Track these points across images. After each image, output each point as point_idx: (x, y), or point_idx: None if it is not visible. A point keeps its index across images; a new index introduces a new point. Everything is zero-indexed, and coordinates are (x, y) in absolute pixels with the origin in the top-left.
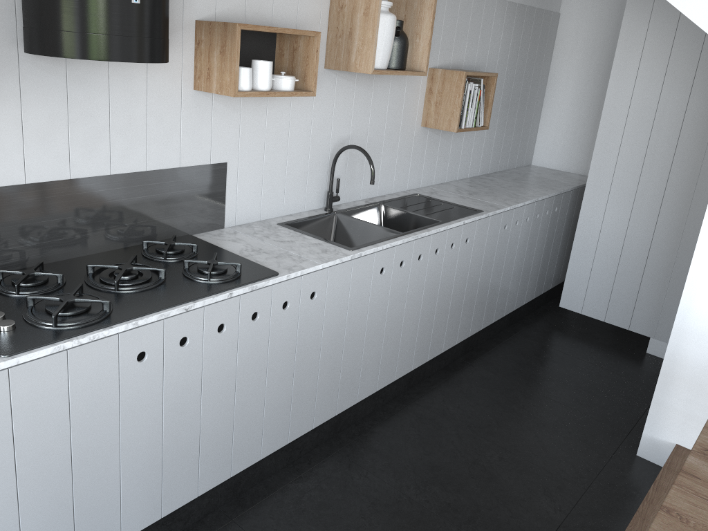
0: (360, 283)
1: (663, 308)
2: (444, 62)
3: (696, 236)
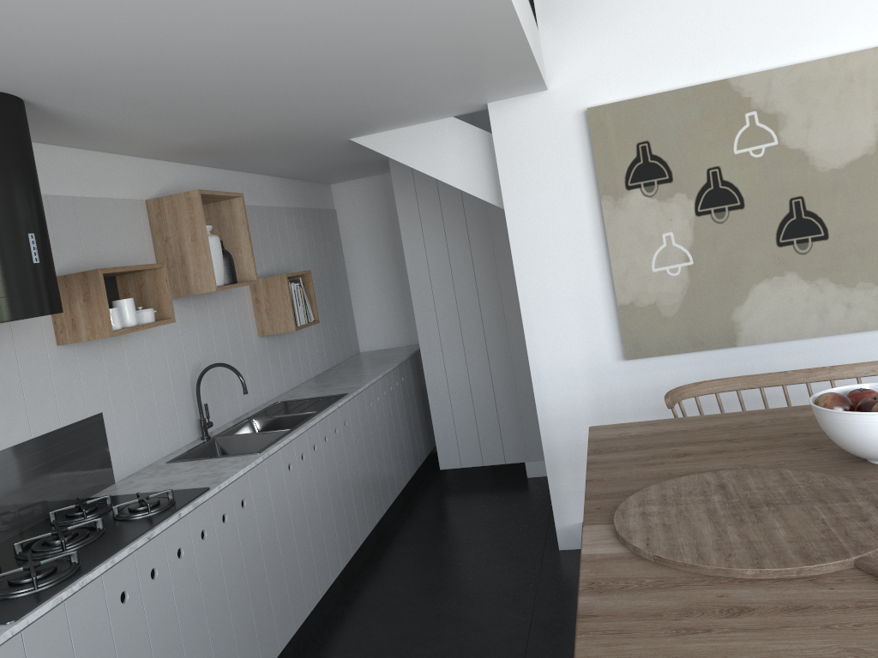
0: (276, 482)
1: (524, 431)
2: (259, 272)
3: (522, 358)
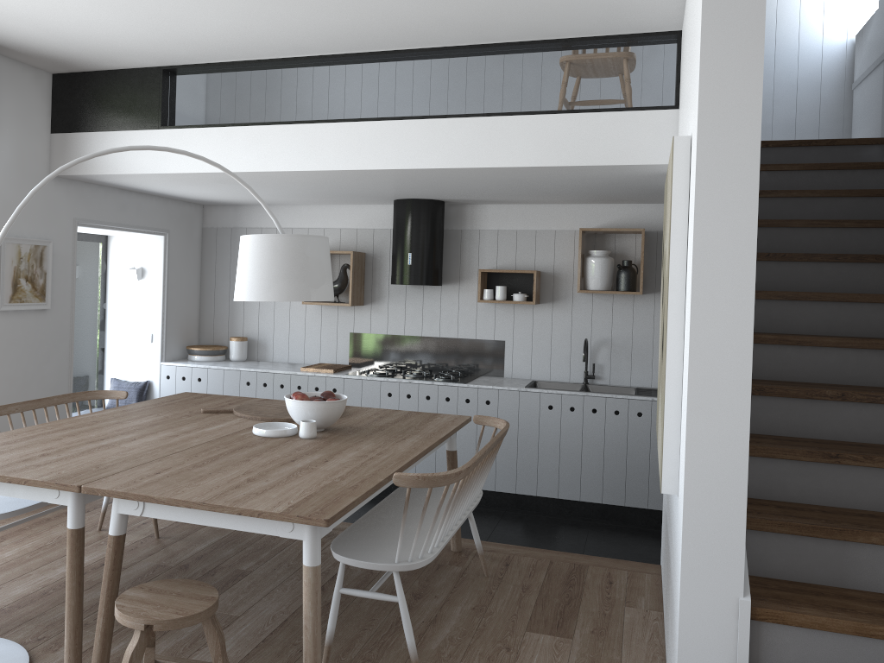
0: (528, 408)
1: None
2: None
3: None
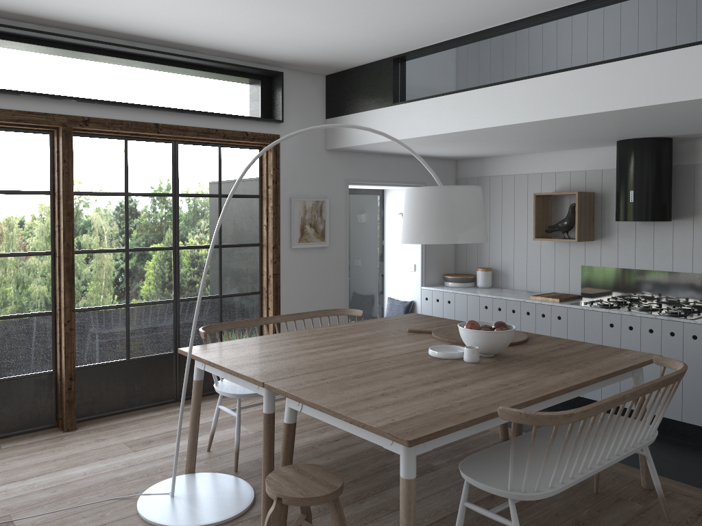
0: None
1: None
2: None
3: None
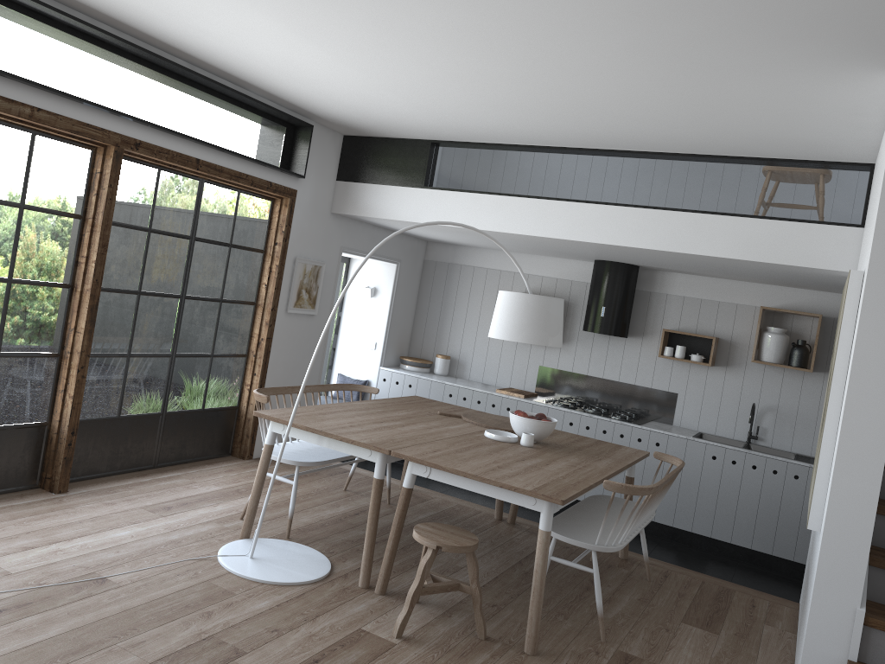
0: (693, 455)
1: None
2: None
3: None
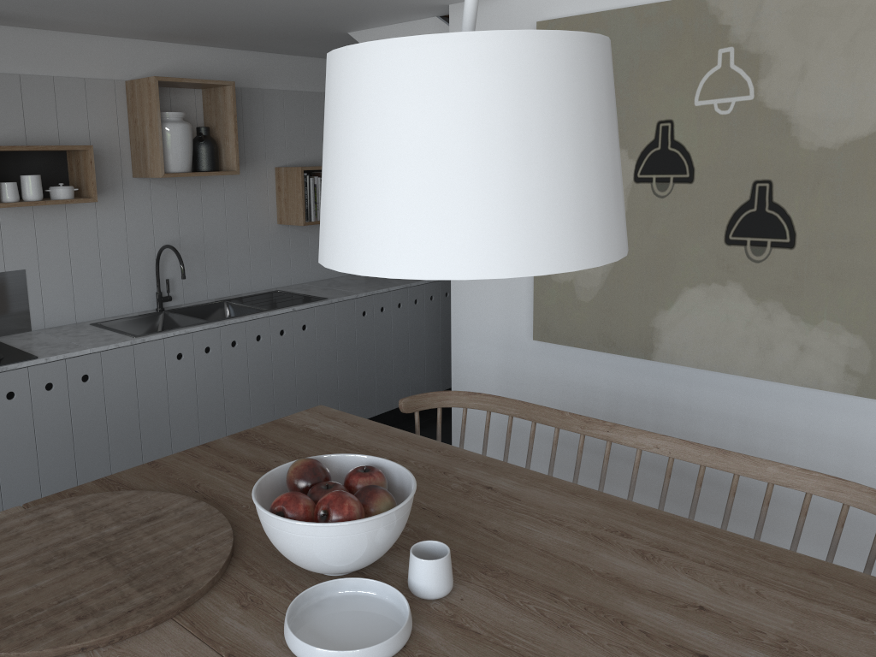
0: (150, 367)
1: None
2: (295, 160)
3: None
